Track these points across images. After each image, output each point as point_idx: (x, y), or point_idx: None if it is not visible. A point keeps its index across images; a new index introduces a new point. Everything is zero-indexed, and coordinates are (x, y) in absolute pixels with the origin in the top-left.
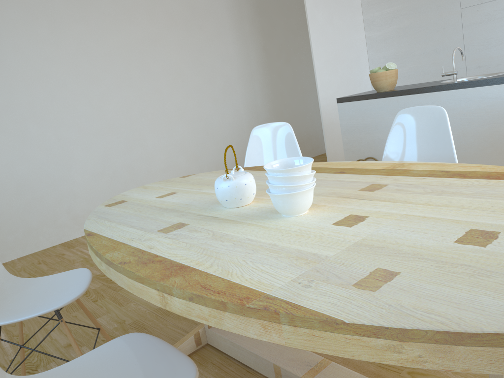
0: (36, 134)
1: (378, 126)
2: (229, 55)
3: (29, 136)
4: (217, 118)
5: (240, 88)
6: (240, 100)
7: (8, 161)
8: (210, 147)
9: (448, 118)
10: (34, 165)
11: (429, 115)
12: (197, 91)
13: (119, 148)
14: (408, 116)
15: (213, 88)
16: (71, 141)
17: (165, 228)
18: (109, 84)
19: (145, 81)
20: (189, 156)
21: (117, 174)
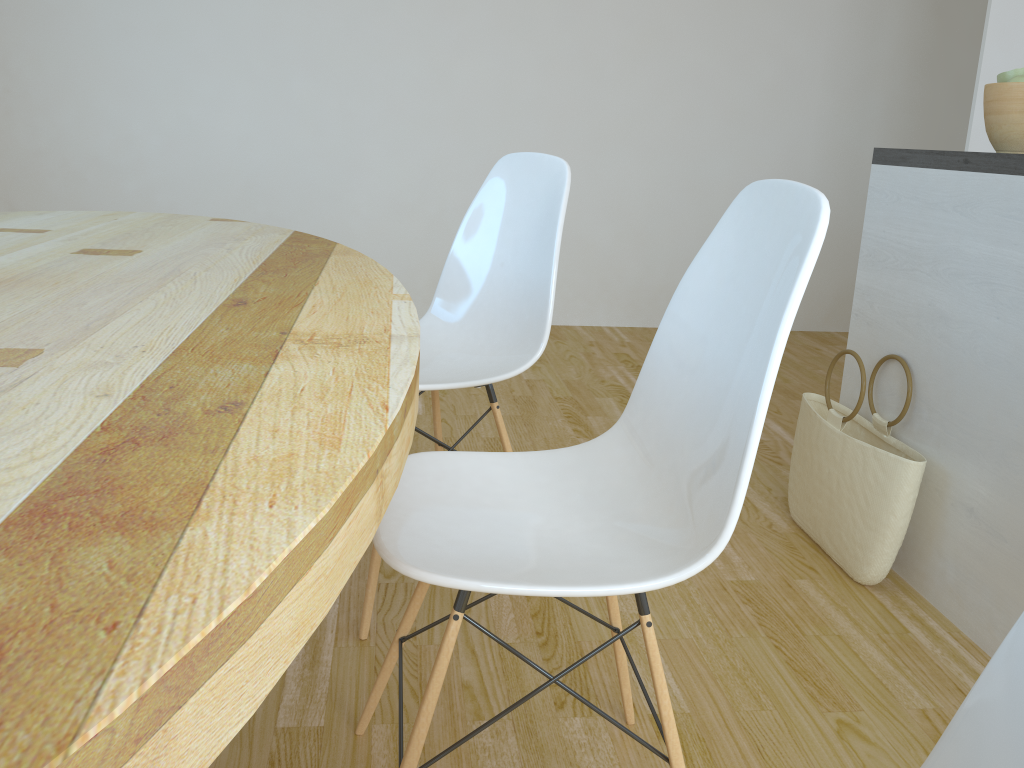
0: (303, 95)
1: (940, 265)
2: (816, 9)
3: (290, 96)
4: (728, 160)
5: (823, 101)
6: (811, 131)
7: (241, 134)
8: (688, 226)
9: (816, 252)
10: (285, 154)
11: (789, 223)
12: (694, 83)
13: (465, 167)
14: (753, 212)
15: (742, 84)
16: (368, 127)
17: None
18: (478, 22)
19: (567, 32)
20: (624, 230)
21: (445, 220)
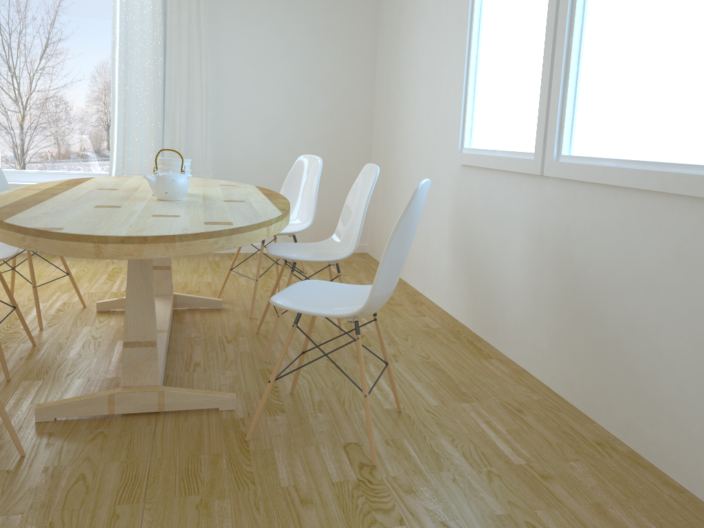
0: None
1: None
2: None
3: None
4: None
5: None
6: None
7: None
8: None
9: None
10: None
11: None
12: None
13: None
14: None
15: None
16: None
17: (238, 202)
18: None
19: None
20: None
21: None
